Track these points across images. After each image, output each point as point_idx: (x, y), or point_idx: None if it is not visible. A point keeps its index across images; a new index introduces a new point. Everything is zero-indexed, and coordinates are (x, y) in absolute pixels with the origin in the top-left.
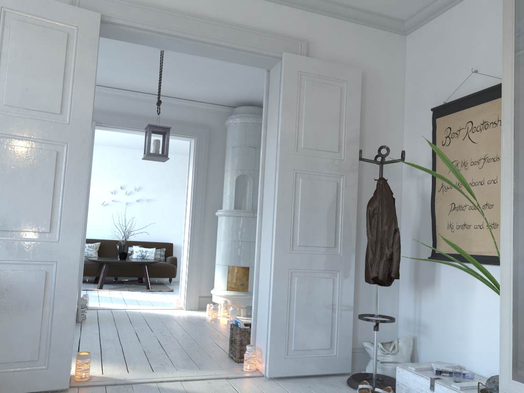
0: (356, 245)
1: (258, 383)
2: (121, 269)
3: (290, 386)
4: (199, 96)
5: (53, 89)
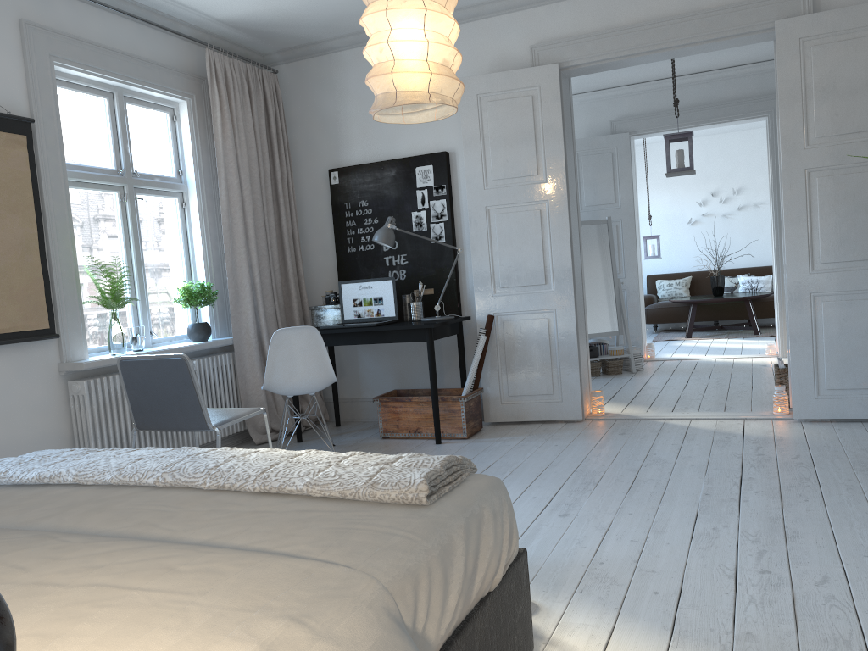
0: None
1: (777, 424)
2: (719, 311)
3: (814, 428)
4: (761, 56)
5: (528, 154)
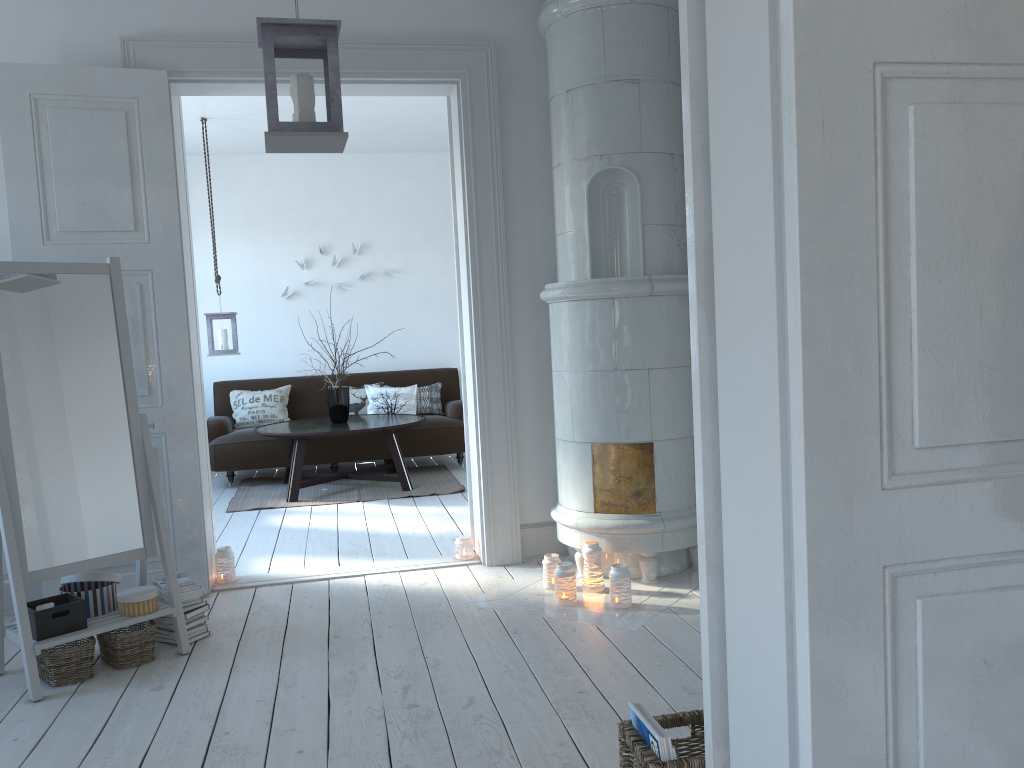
0: None
1: None
2: (341, 446)
3: None
4: None
5: None
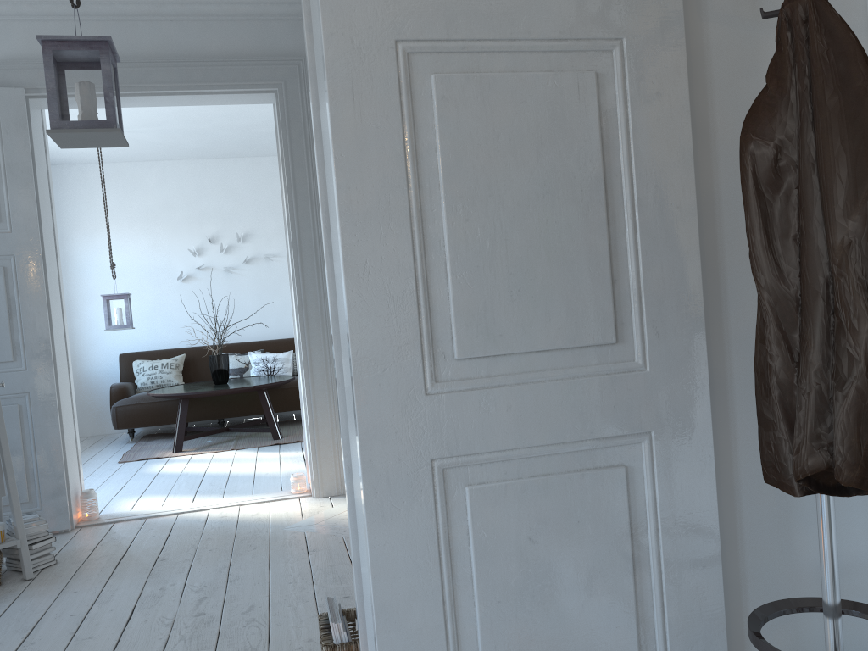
0: (708, 318)
1: None
2: (225, 404)
3: None
4: None
5: None
